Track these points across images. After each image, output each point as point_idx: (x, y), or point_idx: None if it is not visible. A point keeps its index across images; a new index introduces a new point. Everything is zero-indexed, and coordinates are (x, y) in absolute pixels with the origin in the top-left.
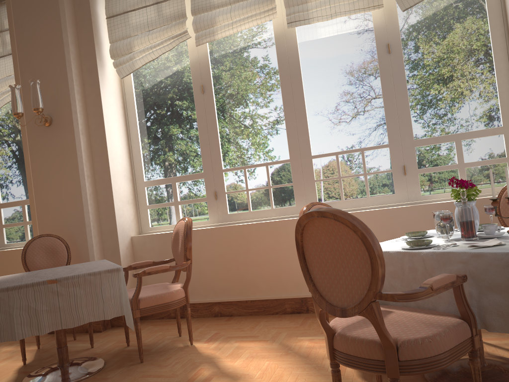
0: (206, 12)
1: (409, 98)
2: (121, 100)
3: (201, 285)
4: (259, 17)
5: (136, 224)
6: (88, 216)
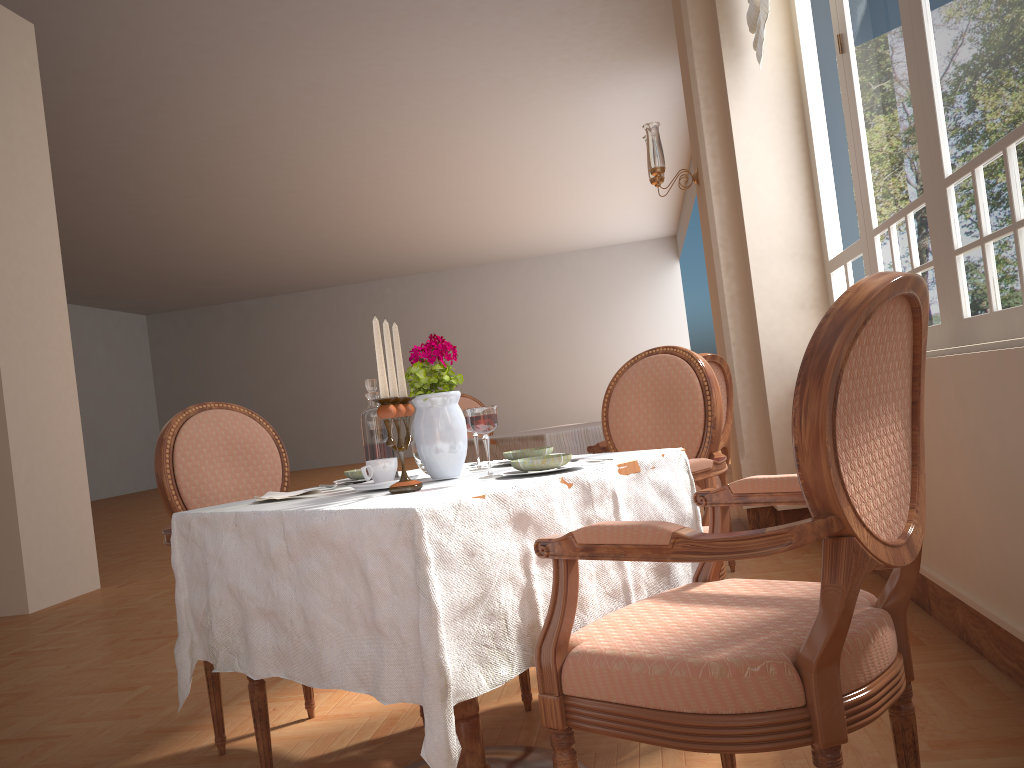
0: None
1: None
2: (792, 103)
3: None
4: None
5: None
6: (727, 335)
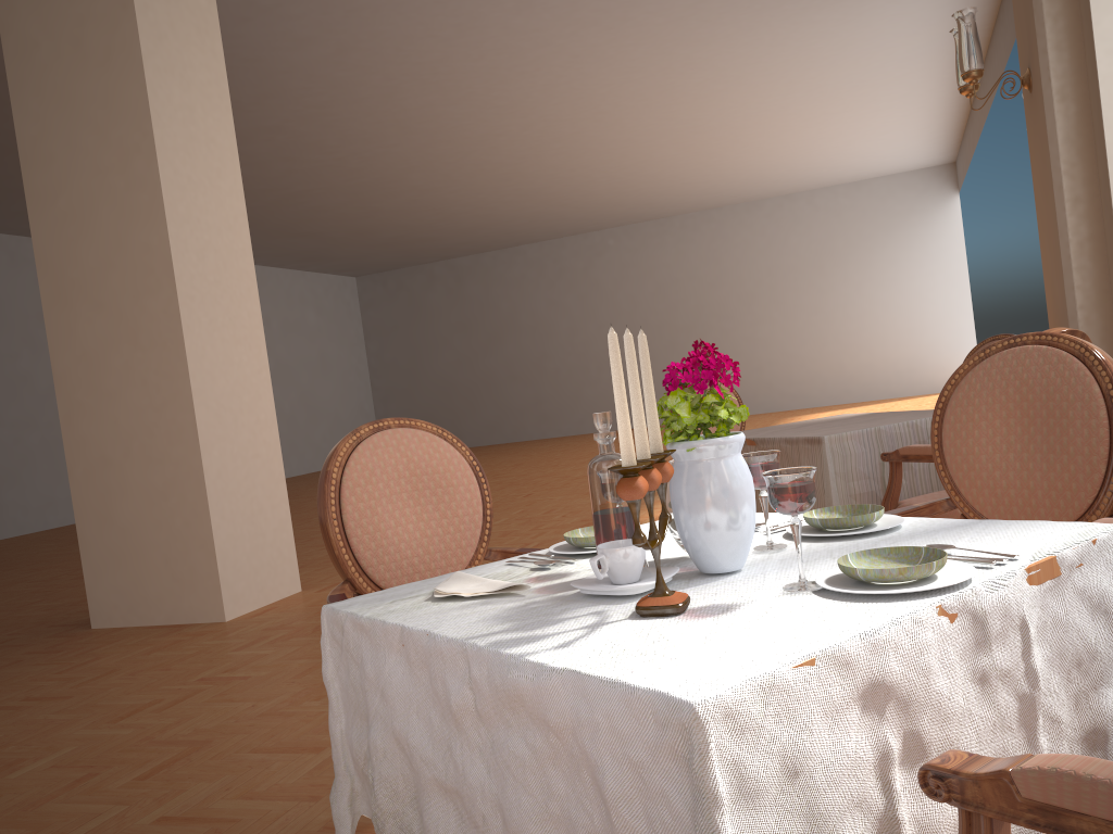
0: None
1: None
2: None
3: None
4: None
5: None
6: (1071, 296)
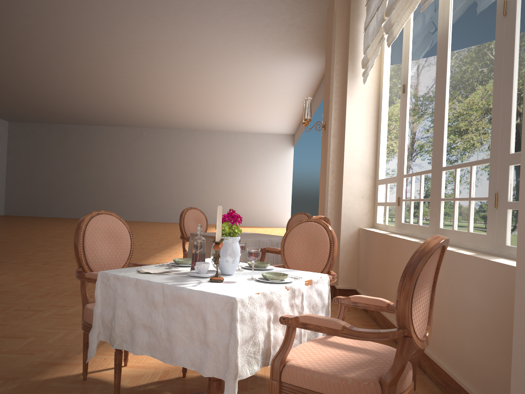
0: (391, 10)
1: (515, 85)
2: (374, 104)
3: (372, 286)
4: (407, 5)
5: (371, 218)
6: (327, 203)
